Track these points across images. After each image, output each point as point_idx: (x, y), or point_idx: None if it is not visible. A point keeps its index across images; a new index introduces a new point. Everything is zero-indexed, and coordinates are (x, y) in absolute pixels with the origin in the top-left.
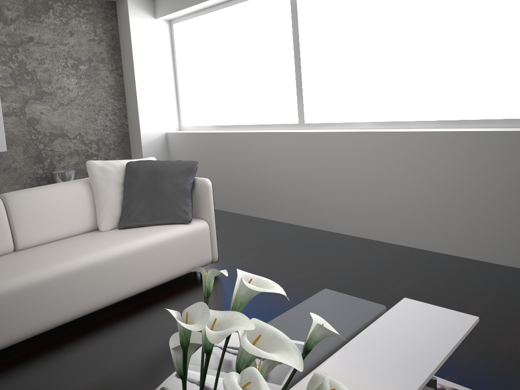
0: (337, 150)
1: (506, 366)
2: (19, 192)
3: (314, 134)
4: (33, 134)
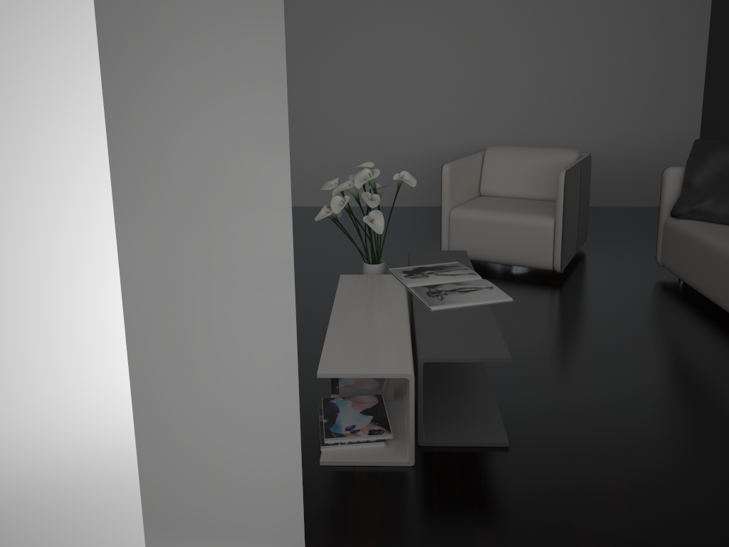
0: None
1: (304, 521)
2: None
3: None
4: None
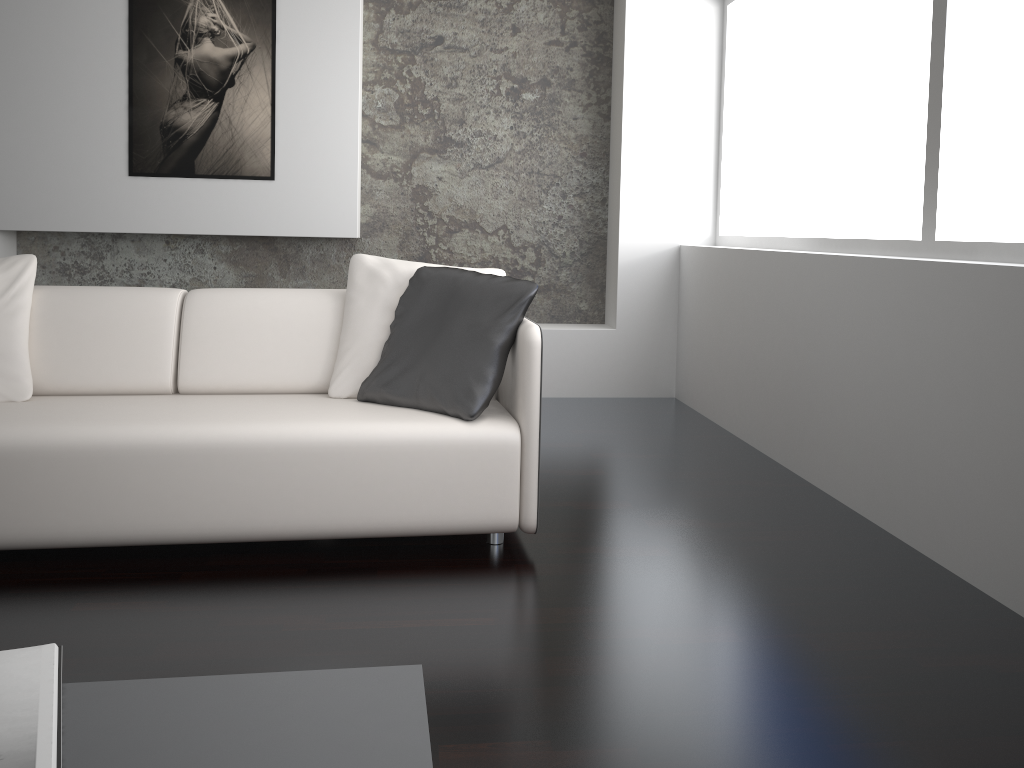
0: (972, 319)
1: None
2: (215, 290)
3: (923, 269)
4: (419, 217)
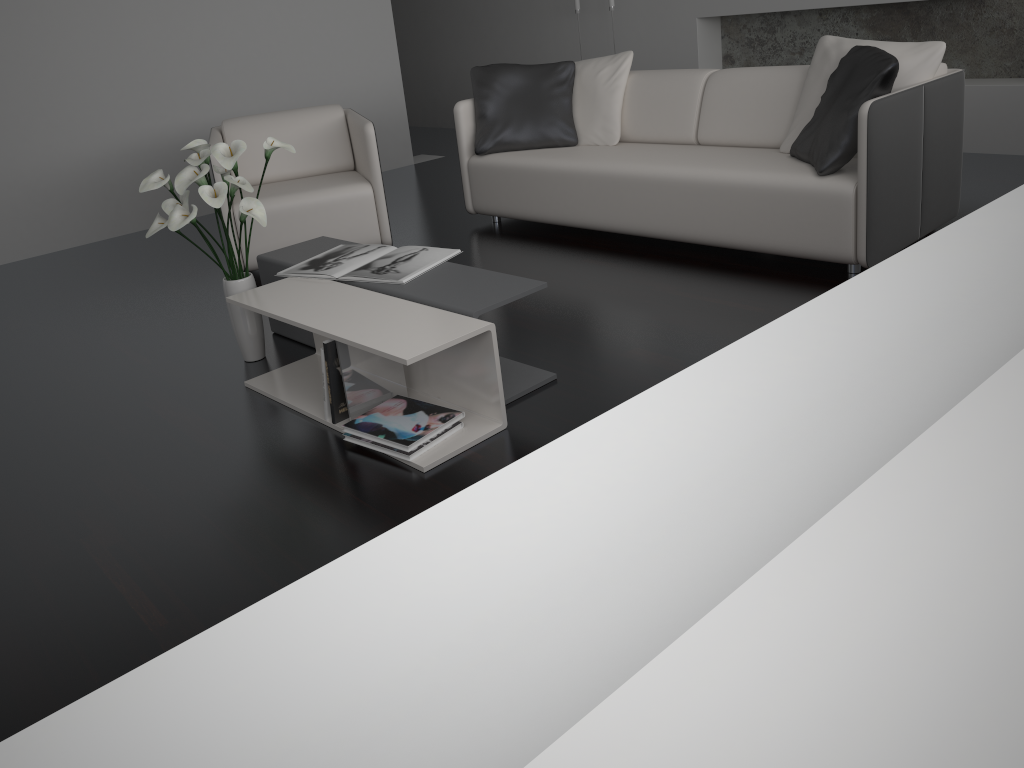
0: None
1: None
2: (728, 70)
3: None
4: None
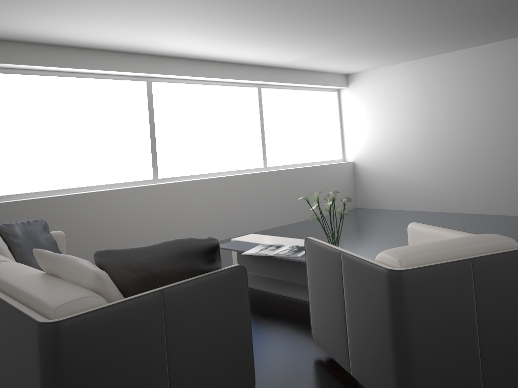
0: (48, 211)
1: None
2: (2, 257)
3: (22, 202)
4: None
